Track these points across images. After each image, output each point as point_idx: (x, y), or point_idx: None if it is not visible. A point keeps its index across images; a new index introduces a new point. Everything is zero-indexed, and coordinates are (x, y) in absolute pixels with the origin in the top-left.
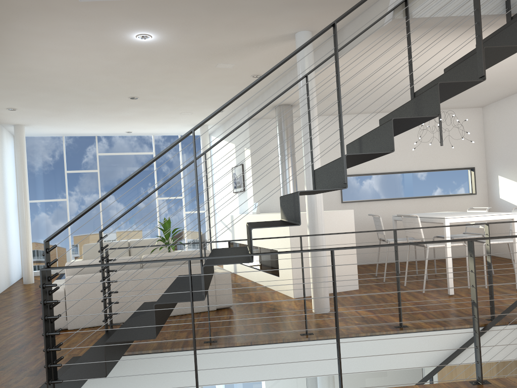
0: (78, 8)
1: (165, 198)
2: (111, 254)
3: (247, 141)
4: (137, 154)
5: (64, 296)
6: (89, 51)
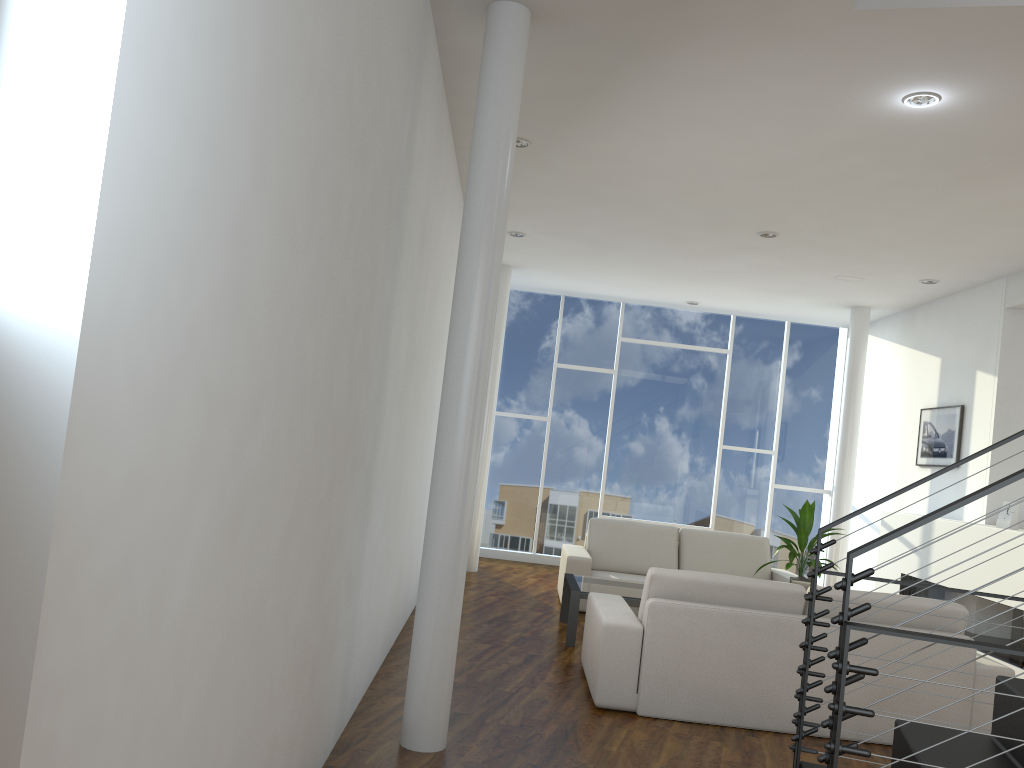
0: (832, 26)
1: (738, 449)
2: (643, 550)
3: (989, 355)
4: (695, 349)
5: (640, 641)
6: (768, 126)
